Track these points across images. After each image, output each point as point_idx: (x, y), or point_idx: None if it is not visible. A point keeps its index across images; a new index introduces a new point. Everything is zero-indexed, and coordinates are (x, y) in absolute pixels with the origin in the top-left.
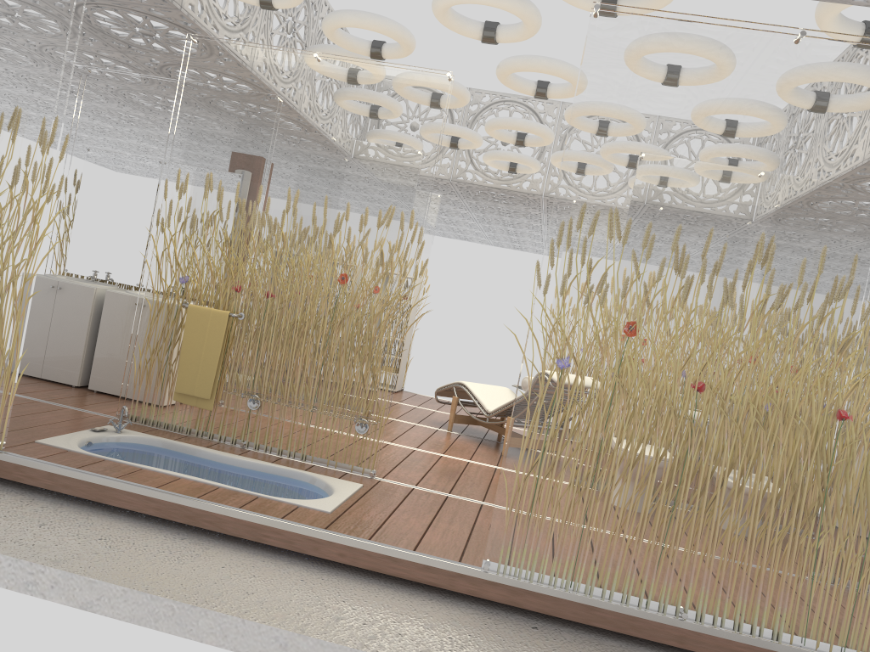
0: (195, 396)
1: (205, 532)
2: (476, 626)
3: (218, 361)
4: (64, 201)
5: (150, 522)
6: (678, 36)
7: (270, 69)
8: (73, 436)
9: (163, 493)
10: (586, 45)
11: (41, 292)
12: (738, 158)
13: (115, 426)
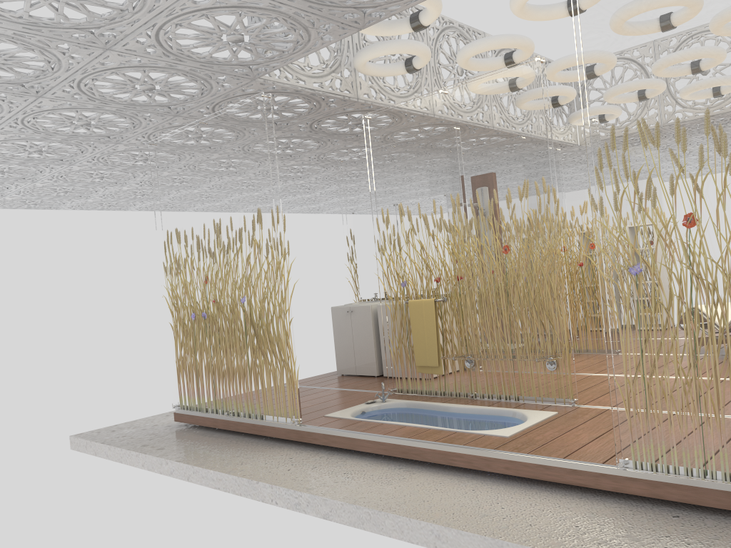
0: (429, 365)
1: (419, 463)
2: (610, 517)
3: (437, 336)
4: (349, 252)
5: (384, 459)
6: None
7: (415, 115)
8: (350, 409)
9: (385, 438)
10: None
11: (342, 317)
12: None
13: (380, 398)
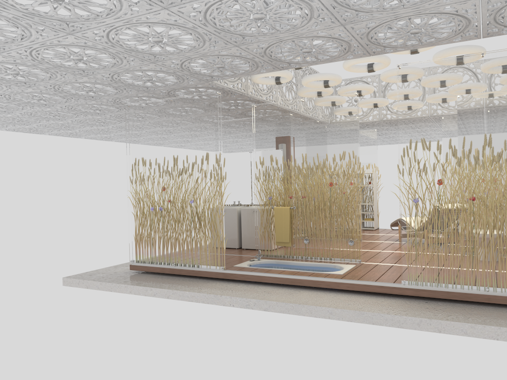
0: (283, 242)
1: (298, 287)
2: (401, 303)
3: (289, 226)
4: None
5: (278, 286)
6: (432, 68)
7: (285, 109)
8: (244, 263)
9: (281, 275)
10: (397, 81)
11: None
12: (467, 108)
13: (257, 258)
